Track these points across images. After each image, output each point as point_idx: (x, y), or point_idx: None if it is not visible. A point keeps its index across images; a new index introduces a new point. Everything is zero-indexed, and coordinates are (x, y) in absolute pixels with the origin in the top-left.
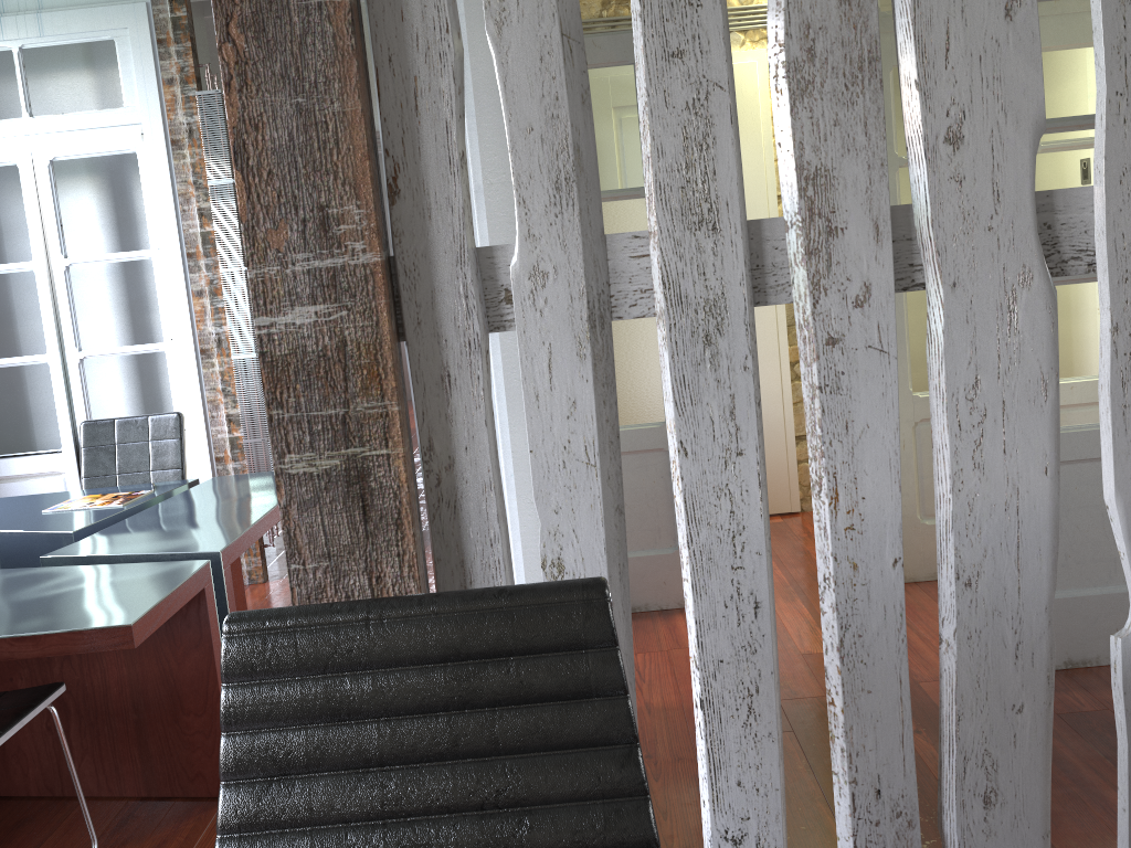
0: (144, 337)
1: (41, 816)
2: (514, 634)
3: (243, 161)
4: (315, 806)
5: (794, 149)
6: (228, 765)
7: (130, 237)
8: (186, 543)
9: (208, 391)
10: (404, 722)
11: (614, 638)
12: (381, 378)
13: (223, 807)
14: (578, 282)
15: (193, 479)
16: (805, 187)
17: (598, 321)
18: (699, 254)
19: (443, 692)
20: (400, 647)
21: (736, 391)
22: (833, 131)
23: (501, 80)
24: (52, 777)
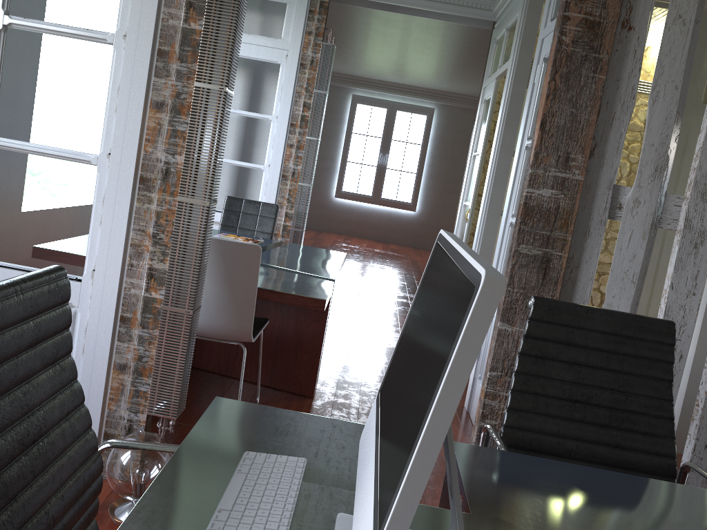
0: (246, 159)
1: (218, 380)
2: (639, 331)
3: (543, 127)
4: (552, 372)
5: None
6: (523, 349)
7: (255, 105)
8: (312, 271)
9: (279, 197)
10: (590, 352)
11: (675, 343)
12: (568, 225)
13: (519, 363)
14: (651, 209)
15: (279, 241)
16: None
17: (653, 226)
18: (703, 211)
19: (608, 345)
20: (597, 324)
21: (700, 269)
22: None
23: (647, 122)
24: (222, 364)
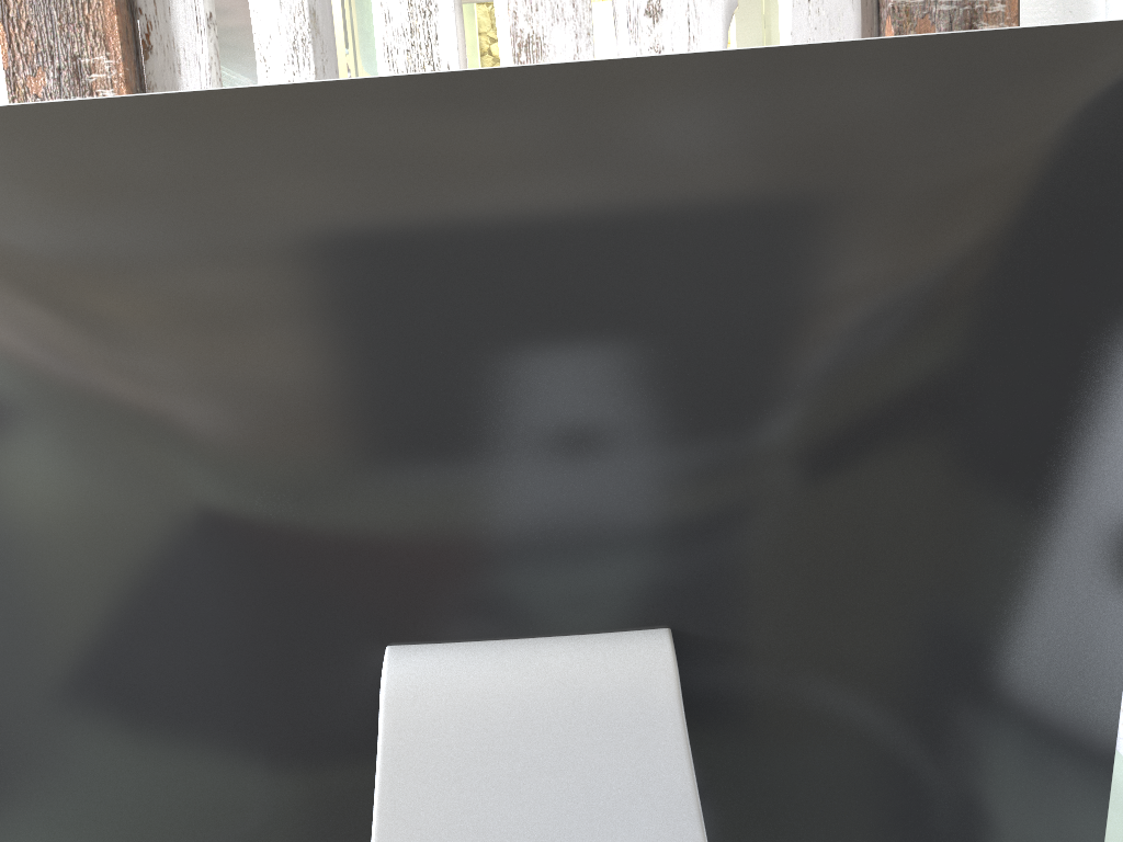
0: None
1: None
2: None
3: (4, 13)
4: None
5: (509, 18)
6: None
7: None
8: None
9: None
10: None
11: None
12: None
13: None
14: None
15: None
16: (519, 53)
17: None
18: None
19: None
20: None
21: None
22: (544, 2)
23: None
24: None
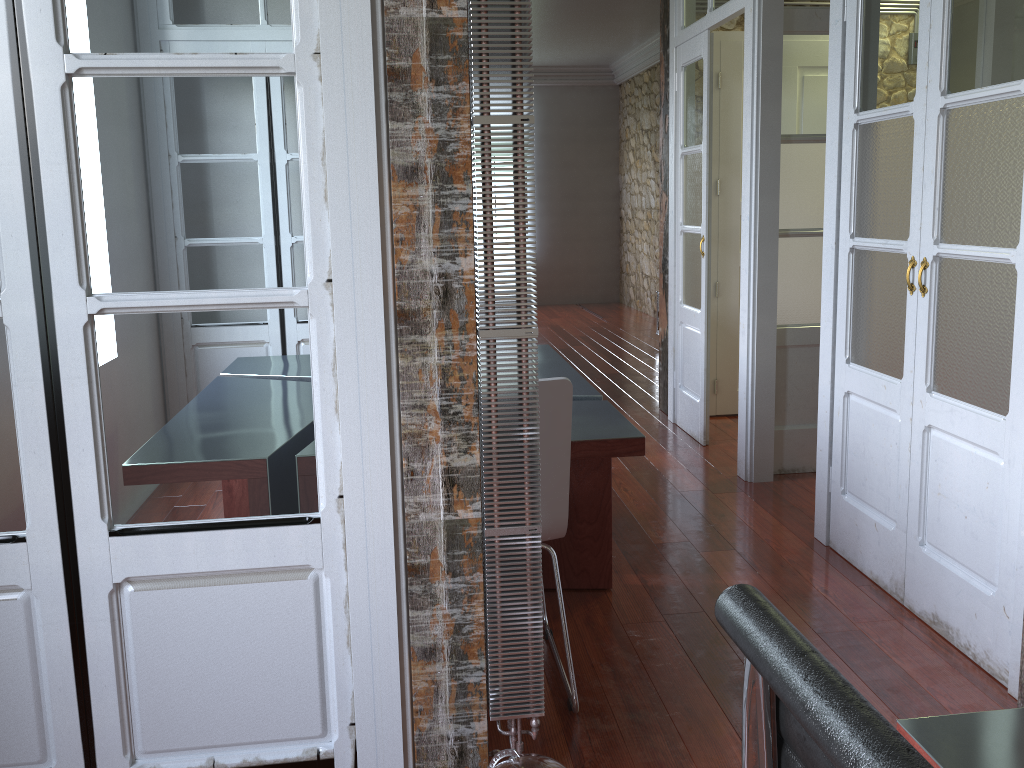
0: None
1: None
2: None
3: None
4: None
5: None
6: None
7: None
8: None
9: None
10: None
11: None
12: None
13: None
14: None
15: None
16: None
17: None
18: None
19: None
20: None
21: None
22: None
23: None
24: None
